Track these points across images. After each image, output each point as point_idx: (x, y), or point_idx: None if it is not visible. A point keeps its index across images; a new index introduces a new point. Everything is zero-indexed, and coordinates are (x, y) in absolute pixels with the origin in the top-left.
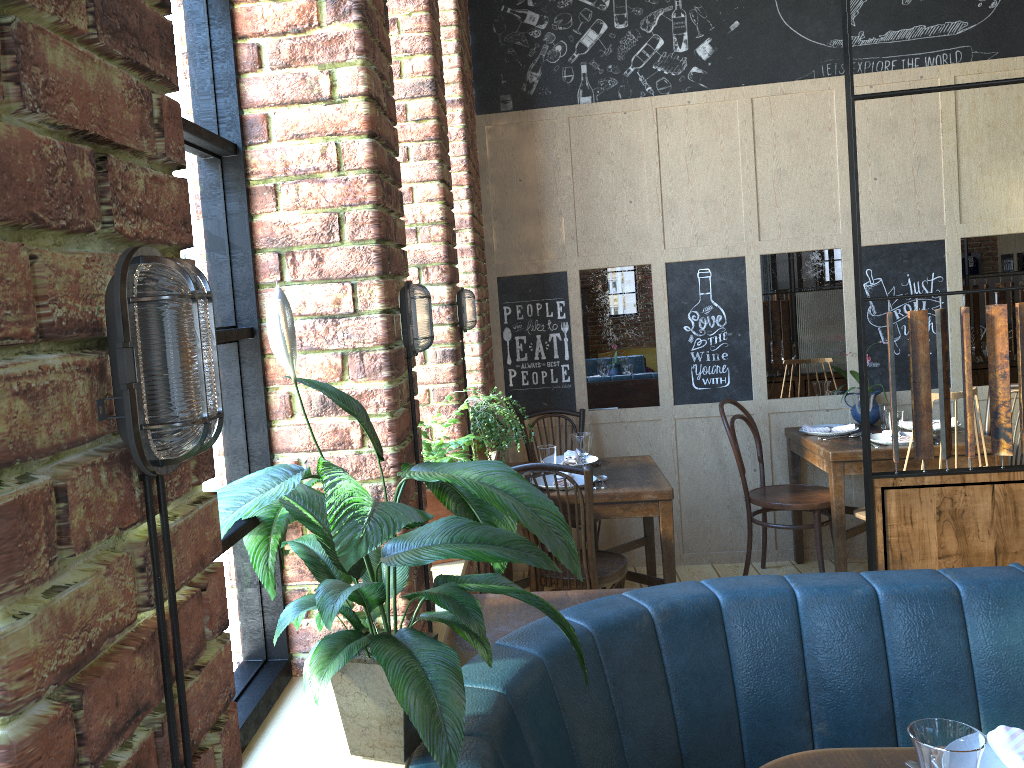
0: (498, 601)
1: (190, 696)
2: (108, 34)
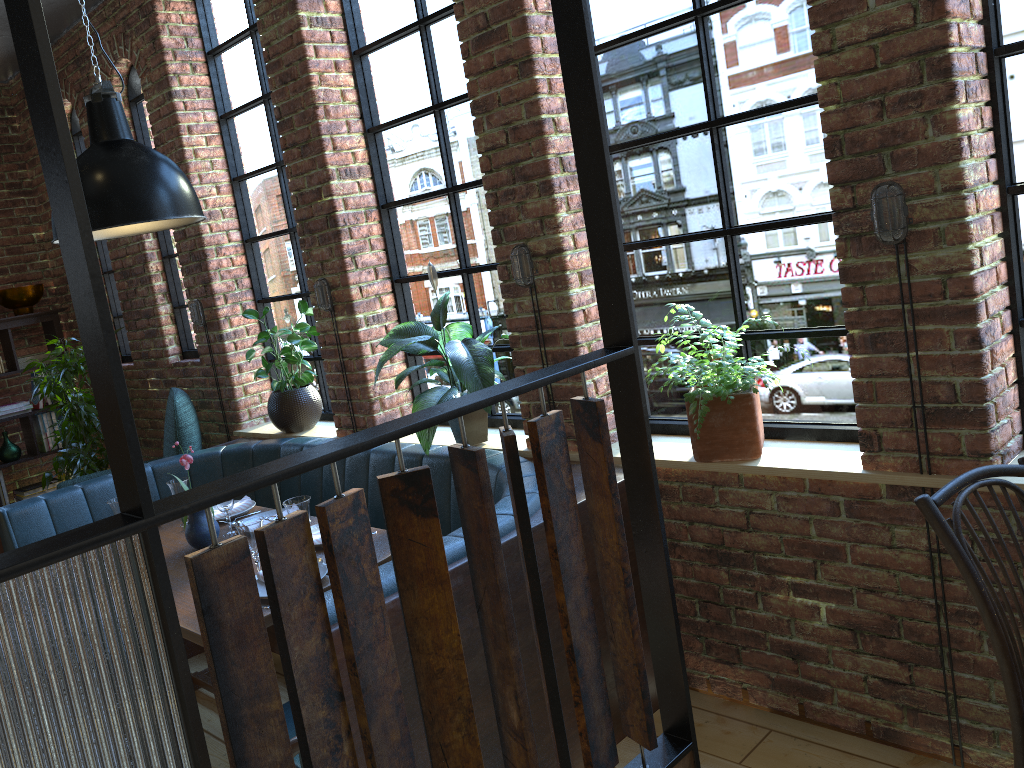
0: None
1: (345, 348)
2: (321, 243)
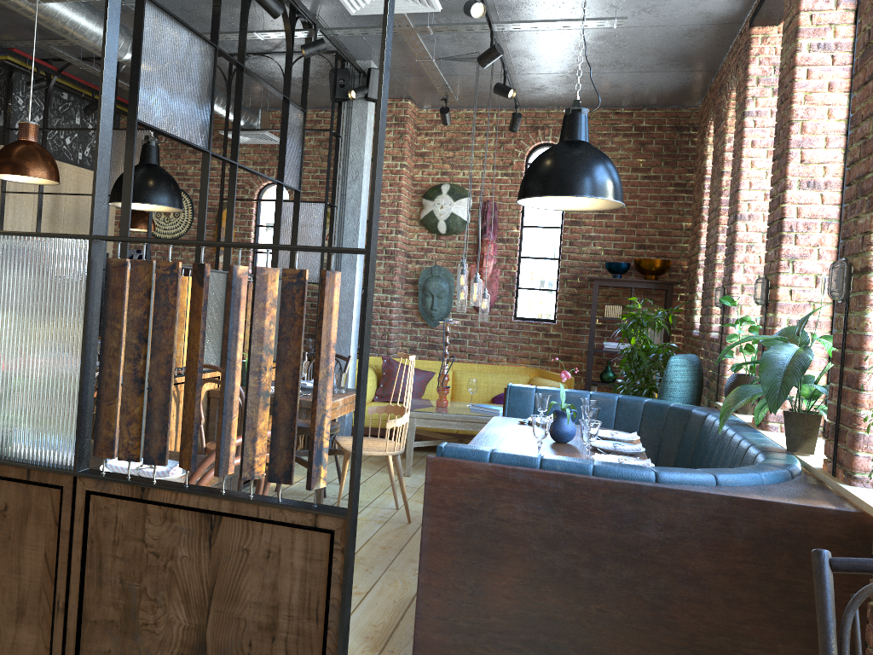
0: (818, 502)
1: None
2: (772, 245)
